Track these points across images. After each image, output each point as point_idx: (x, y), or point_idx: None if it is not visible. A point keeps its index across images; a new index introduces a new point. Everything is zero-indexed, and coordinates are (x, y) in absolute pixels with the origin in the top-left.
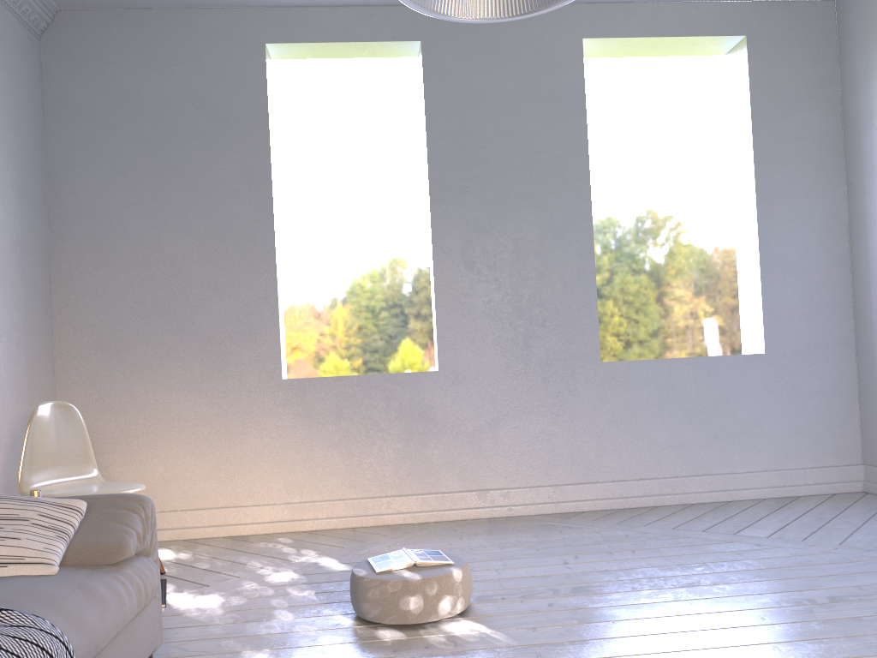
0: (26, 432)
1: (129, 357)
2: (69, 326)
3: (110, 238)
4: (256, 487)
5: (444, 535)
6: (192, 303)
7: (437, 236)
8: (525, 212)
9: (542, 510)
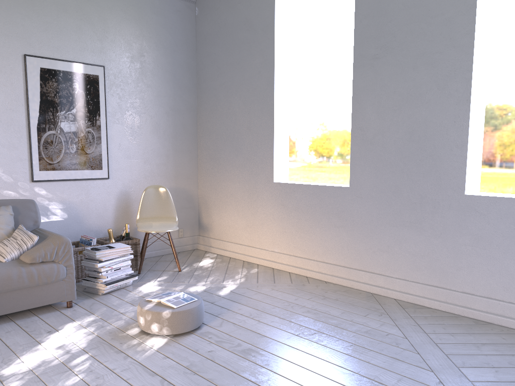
0: (140, 198)
1: (219, 163)
2: (202, 147)
3: (214, 103)
4: (261, 239)
5: (310, 293)
6: (241, 137)
7: (355, 93)
8: (416, 70)
9: (401, 297)
